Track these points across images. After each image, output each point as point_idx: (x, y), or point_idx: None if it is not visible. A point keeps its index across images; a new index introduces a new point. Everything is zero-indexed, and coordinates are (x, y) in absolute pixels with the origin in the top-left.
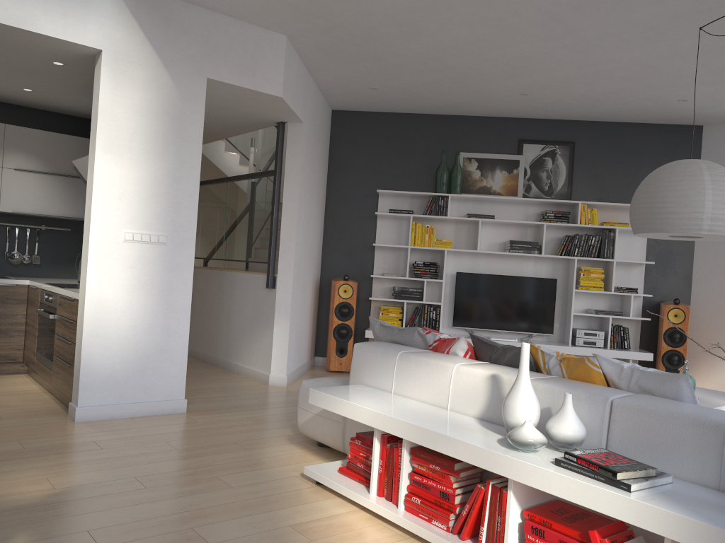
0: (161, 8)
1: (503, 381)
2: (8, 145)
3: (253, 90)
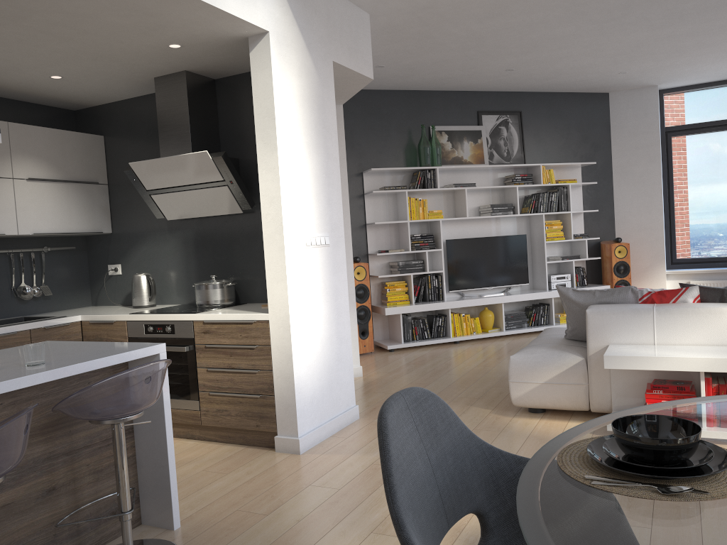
0: None
1: None
2: (14, 149)
3: (357, 72)
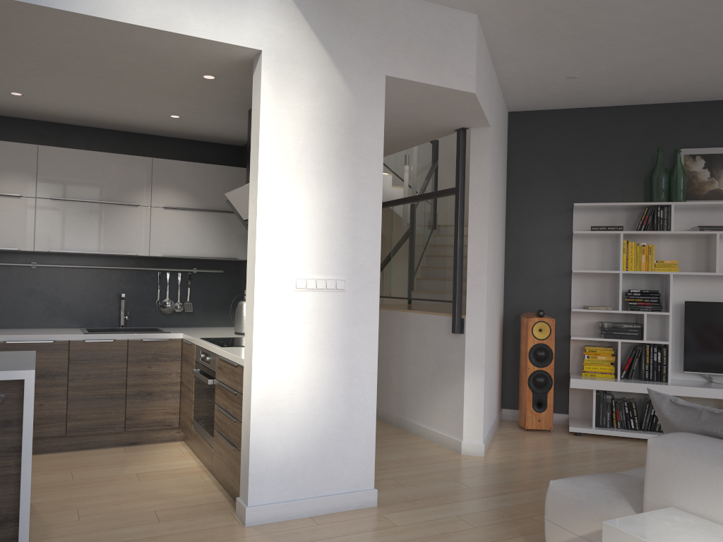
0: None
1: None
2: (156, 181)
3: (441, 86)
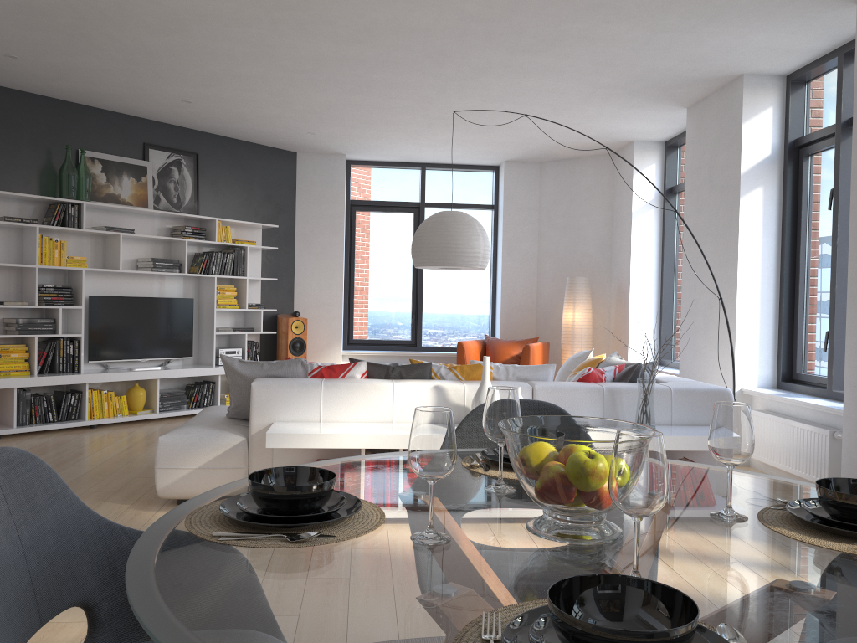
0: None
1: (447, 389)
2: None
3: None
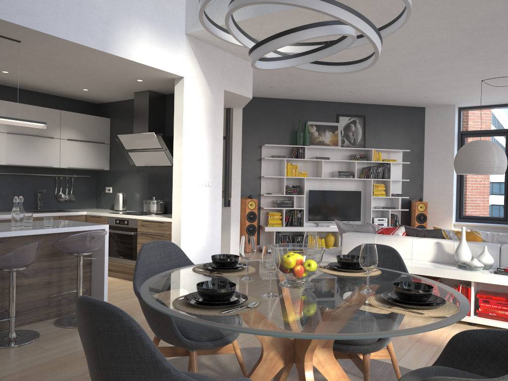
0: (206, 51)
1: (443, 244)
2: (62, 124)
3: (241, 95)
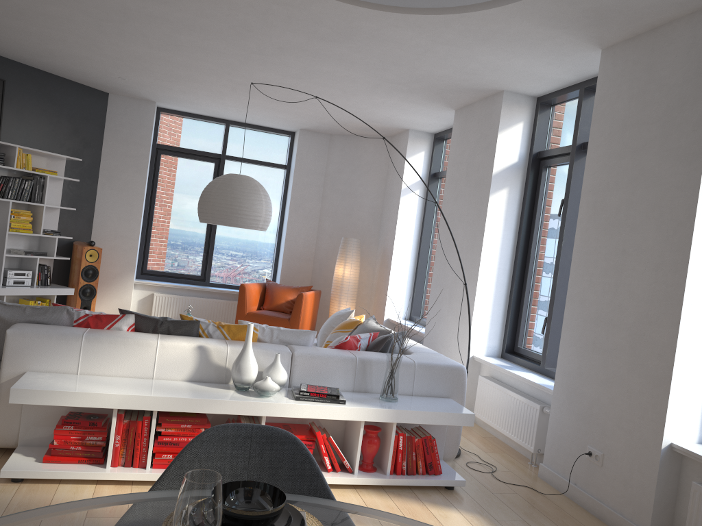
0: None
1: (210, 350)
2: None
3: None
